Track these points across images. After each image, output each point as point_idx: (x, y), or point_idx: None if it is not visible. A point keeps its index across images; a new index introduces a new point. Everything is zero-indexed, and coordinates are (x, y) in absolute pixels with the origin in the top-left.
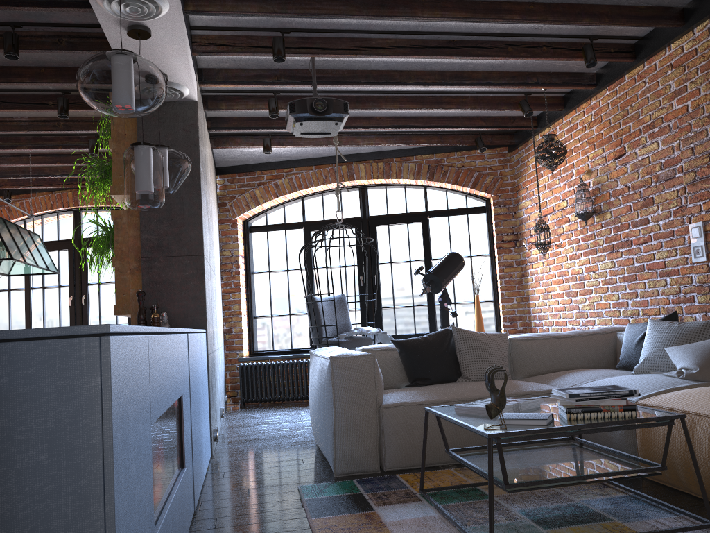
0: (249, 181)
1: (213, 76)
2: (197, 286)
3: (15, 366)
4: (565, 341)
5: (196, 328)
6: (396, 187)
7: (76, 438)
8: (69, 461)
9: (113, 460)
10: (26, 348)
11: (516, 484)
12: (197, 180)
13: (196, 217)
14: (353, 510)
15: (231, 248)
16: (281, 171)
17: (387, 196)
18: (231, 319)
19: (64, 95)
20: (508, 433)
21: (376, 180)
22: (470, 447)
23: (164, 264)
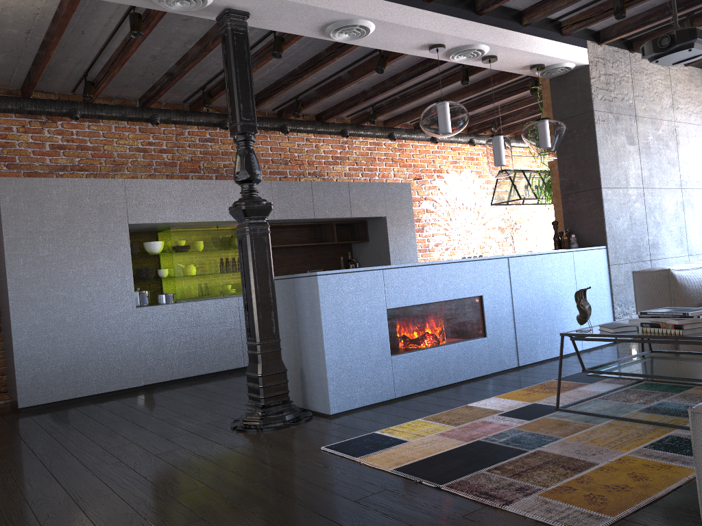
0: None
1: (608, 33)
2: (597, 212)
3: (302, 285)
4: None
5: (599, 245)
6: None
7: (314, 309)
8: (313, 316)
9: (321, 317)
10: (303, 279)
11: (589, 371)
12: (592, 129)
13: (593, 159)
14: (582, 381)
15: None
16: None
17: None
18: None
19: (531, 78)
20: (572, 334)
21: None
22: (670, 351)
23: (575, 198)
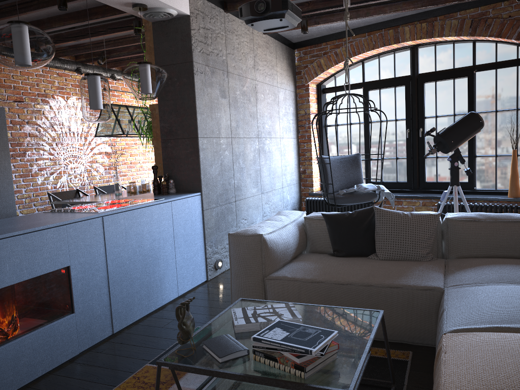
0: (317, 52)
1: None
2: (194, 160)
3: None
4: (511, 226)
5: (195, 191)
6: (445, 43)
7: None
8: None
9: None
10: None
11: None
12: (191, 80)
13: (192, 108)
14: None
15: (305, 108)
16: (341, 40)
17: (435, 54)
18: (305, 163)
19: (135, 18)
20: (171, 365)
21: (419, 40)
22: None
23: (174, 144)
